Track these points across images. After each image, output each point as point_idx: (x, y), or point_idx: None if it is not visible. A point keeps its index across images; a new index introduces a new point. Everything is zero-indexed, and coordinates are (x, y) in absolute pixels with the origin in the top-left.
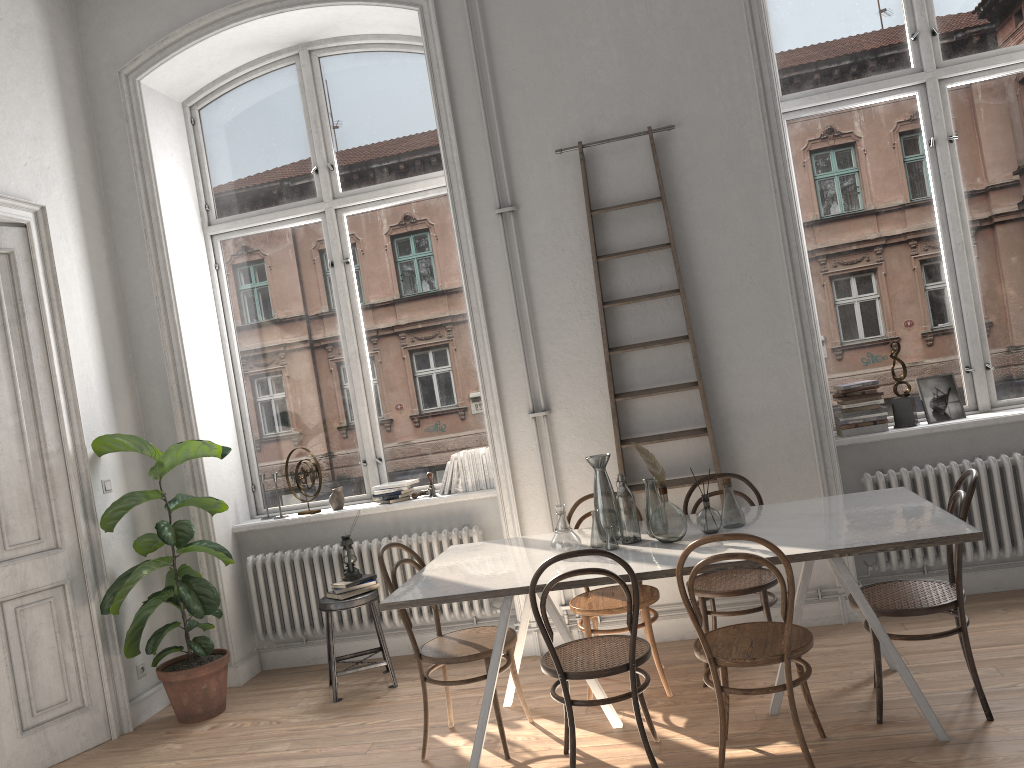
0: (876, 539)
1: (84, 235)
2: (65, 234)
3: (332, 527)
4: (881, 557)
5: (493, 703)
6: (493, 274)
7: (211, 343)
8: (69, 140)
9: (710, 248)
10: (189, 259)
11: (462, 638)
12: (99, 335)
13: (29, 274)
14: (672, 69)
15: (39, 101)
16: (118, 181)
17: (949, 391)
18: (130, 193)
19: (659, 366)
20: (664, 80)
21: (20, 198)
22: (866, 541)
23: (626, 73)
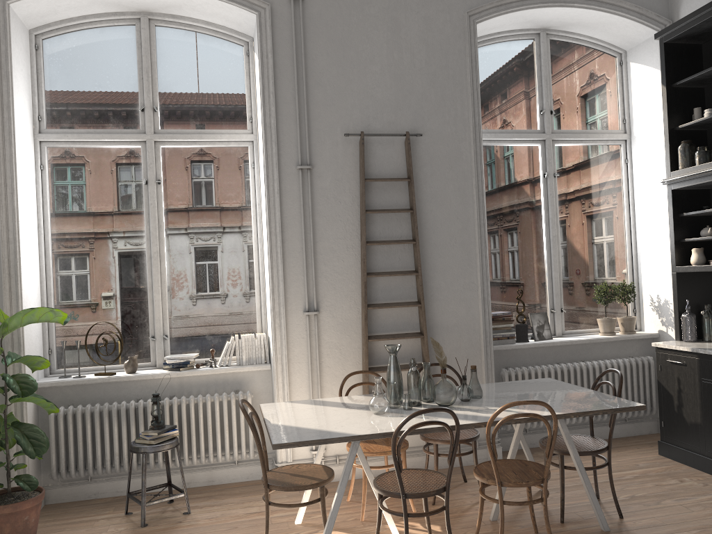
0: (588, 407)
1: None
2: None
3: (126, 387)
4: None
5: (323, 519)
6: (289, 210)
7: (32, 228)
8: None
9: (433, 216)
10: (26, 157)
11: (290, 472)
12: None
13: None
14: (422, 98)
15: None
16: None
17: (545, 322)
18: None
19: (394, 288)
20: (417, 104)
21: None
22: (584, 408)
23: (394, 94)
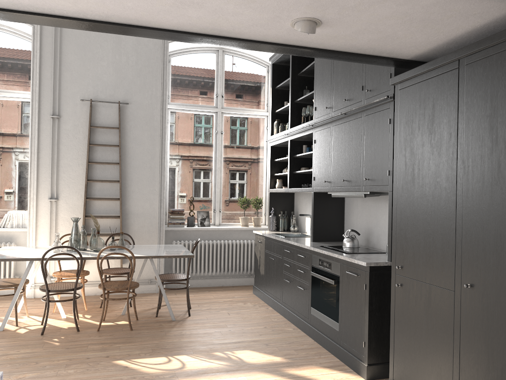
0: (164, 254)
1: None
2: None
3: None
4: (173, 270)
5: (15, 304)
6: (44, 140)
7: None
8: None
9: (134, 150)
10: None
11: (5, 280)
12: None
13: None
14: (132, 83)
15: None
16: None
17: (206, 217)
18: None
19: (106, 190)
20: (128, 86)
21: None
22: (161, 254)
23: (114, 79)
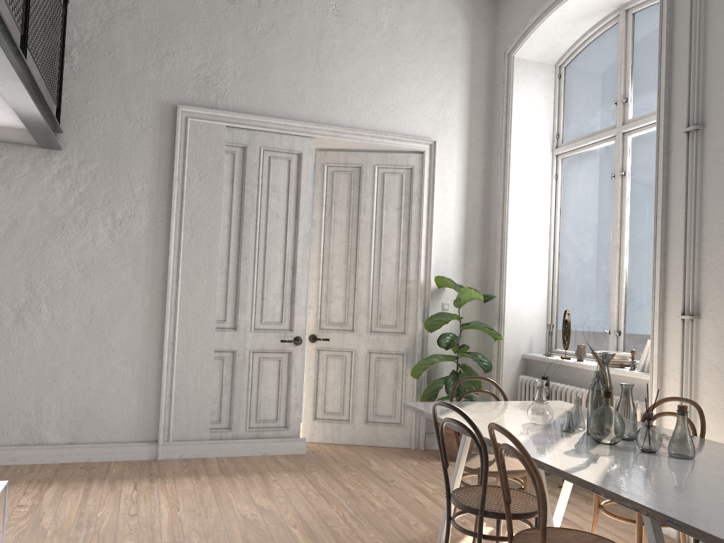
0: (656, 501)
1: (467, 157)
2: (451, 157)
3: (571, 372)
4: None
5: None
6: (676, 187)
7: (537, 229)
8: (470, 100)
9: None
10: (530, 171)
11: None
12: (463, 217)
13: (419, 180)
14: None
15: (451, 79)
16: (497, 122)
17: None
18: (500, 129)
19: None
20: None
21: (422, 137)
22: (644, 497)
23: None
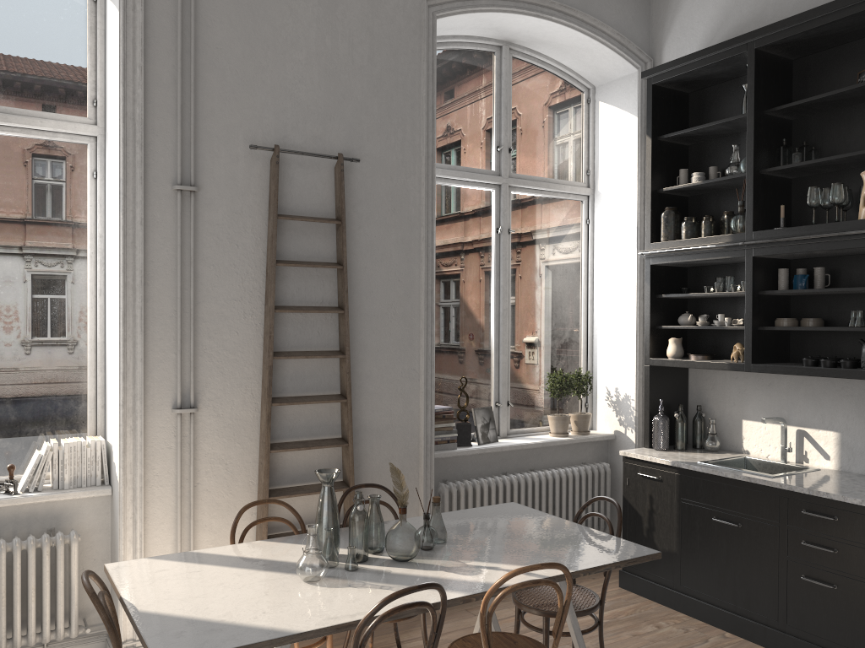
0: (595, 558)
1: None
2: None
3: None
4: None
5: None
6: (158, 252)
7: None
8: None
9: (368, 276)
10: None
11: None
12: None
13: None
14: (361, 109)
15: None
16: None
17: (490, 420)
18: None
19: (309, 375)
20: (354, 116)
21: None
22: (591, 561)
23: (323, 96)
